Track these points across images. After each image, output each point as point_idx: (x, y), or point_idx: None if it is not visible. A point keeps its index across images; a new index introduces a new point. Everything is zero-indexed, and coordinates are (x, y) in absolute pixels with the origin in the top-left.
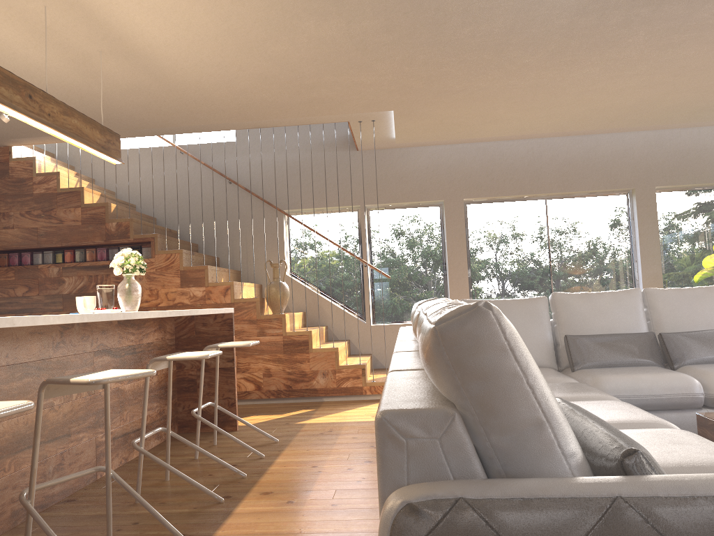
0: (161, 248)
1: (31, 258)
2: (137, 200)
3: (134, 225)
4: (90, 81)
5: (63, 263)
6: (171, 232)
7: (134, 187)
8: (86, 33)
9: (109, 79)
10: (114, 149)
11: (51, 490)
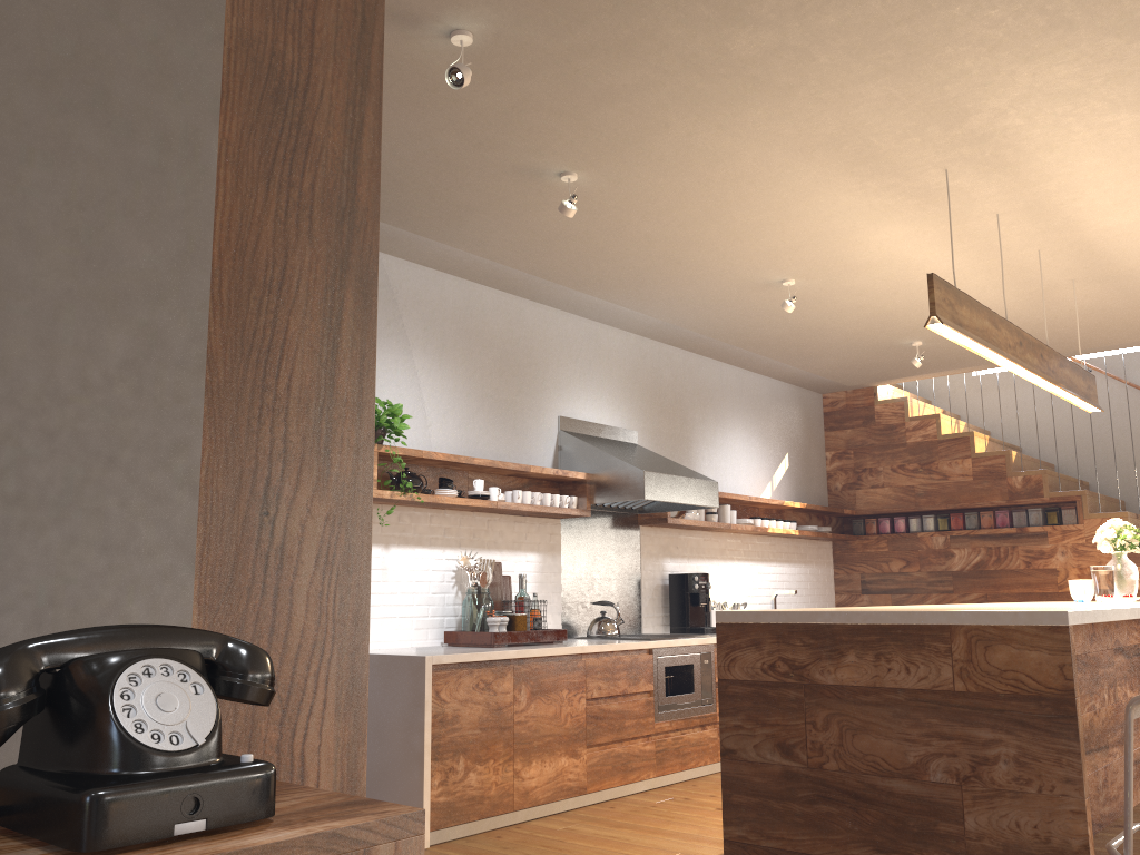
0: (1090, 510)
1: (905, 524)
2: (1022, 441)
3: (1048, 478)
4: (1036, 310)
5: (949, 530)
6: (1082, 485)
7: (1017, 423)
8: (1068, 265)
9: (1061, 305)
10: (1092, 395)
11: (1102, 808)
